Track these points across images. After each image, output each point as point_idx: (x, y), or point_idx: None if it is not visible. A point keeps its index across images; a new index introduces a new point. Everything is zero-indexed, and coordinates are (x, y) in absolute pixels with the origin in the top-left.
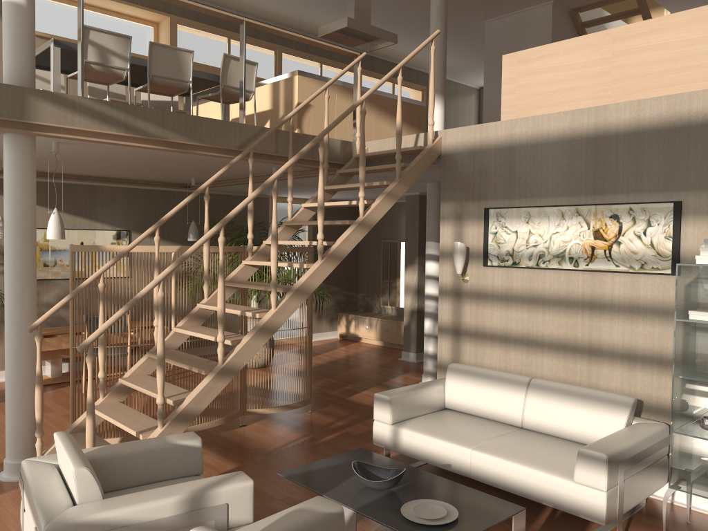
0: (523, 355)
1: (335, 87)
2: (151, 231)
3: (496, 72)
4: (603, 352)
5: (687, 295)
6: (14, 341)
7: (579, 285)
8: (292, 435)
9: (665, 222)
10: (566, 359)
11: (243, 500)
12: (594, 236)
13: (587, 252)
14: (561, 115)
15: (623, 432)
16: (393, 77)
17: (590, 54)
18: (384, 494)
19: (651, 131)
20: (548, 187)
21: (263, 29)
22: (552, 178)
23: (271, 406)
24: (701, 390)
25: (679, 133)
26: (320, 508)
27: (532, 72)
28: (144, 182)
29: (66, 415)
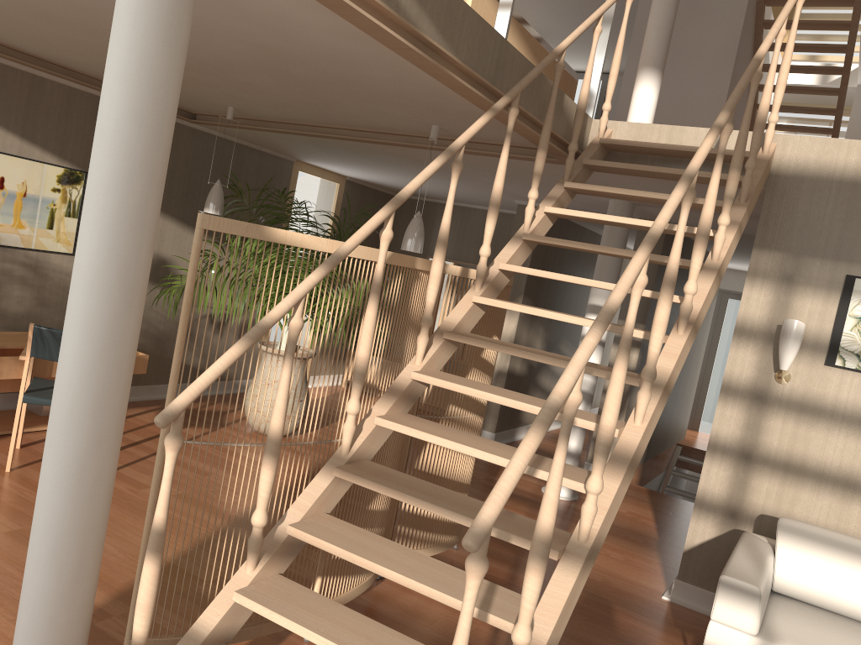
0: None
1: None
2: (385, 217)
3: None
4: None
5: None
6: (85, 434)
7: None
8: None
9: None
10: None
11: None
12: None
13: None
14: None
15: None
16: None
17: None
18: None
19: None
20: None
21: None
22: None
23: (426, 546)
24: None
25: None
26: None
27: None
28: None
29: (16, 535)
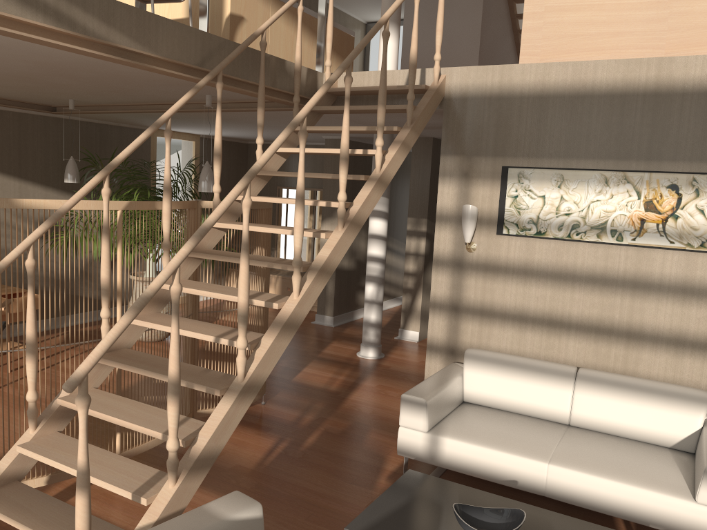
0: (542, 337)
1: None
2: (99, 180)
3: (419, 7)
4: (645, 336)
5: None
6: None
7: (620, 262)
8: (265, 441)
9: None
10: (598, 342)
11: None
12: (645, 207)
13: (635, 224)
14: (612, 64)
15: None
16: None
17: None
18: None
19: None
20: (589, 147)
21: None
22: (594, 137)
23: None
24: None
25: None
26: None
27: (564, 9)
28: None
29: None
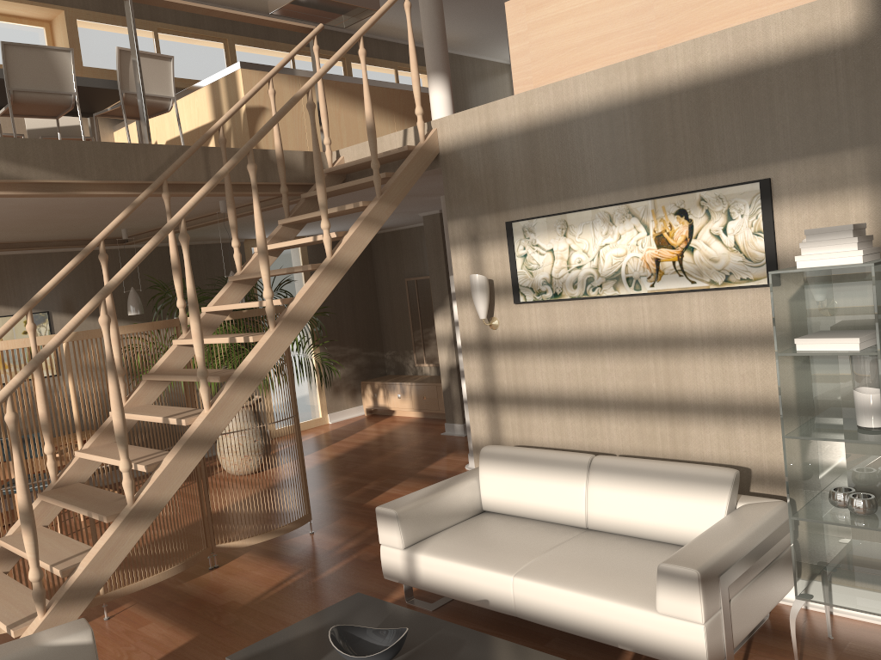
0: (582, 422)
1: (299, 80)
2: (19, 317)
3: None
4: (688, 406)
5: (791, 315)
6: None
7: (645, 316)
8: (282, 574)
9: (751, 211)
10: (641, 421)
11: None
12: (656, 243)
13: (650, 267)
14: (592, 77)
15: (723, 525)
16: (394, 61)
17: None
18: None
19: (717, 83)
20: (587, 181)
21: (161, 4)
22: (590, 168)
23: (251, 535)
24: (827, 448)
25: (755, 80)
26: None
27: (547, 22)
28: (59, 242)
29: None
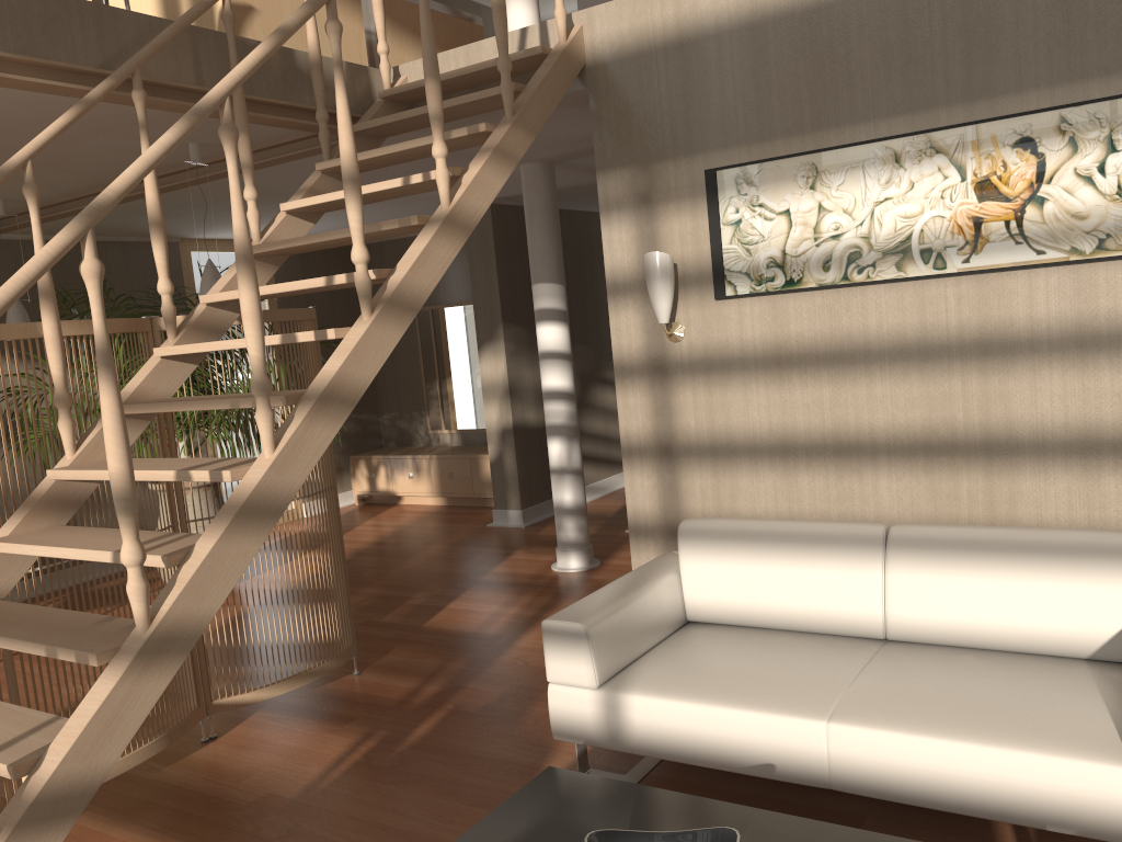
0: (829, 480)
1: None
2: None
3: None
4: (1020, 445)
5: None
6: None
7: (949, 309)
8: (337, 743)
9: None
10: (933, 472)
11: None
12: (978, 193)
13: (964, 231)
14: None
15: None
16: None
17: None
18: None
19: None
20: (855, 100)
21: None
22: (862, 78)
23: (271, 682)
24: None
25: None
26: None
27: None
28: None
29: None
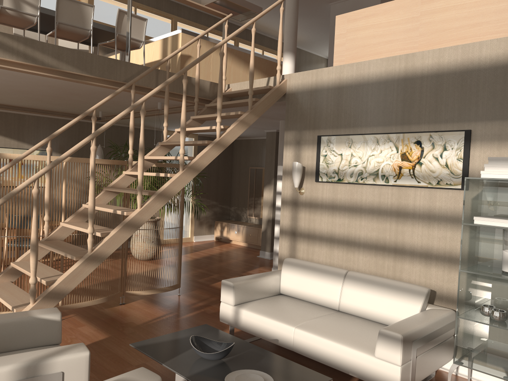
0: (343, 253)
1: (211, 44)
2: (44, 142)
3: None
4: (405, 251)
5: (473, 204)
6: None
7: (388, 198)
8: (160, 313)
9: (457, 147)
10: (377, 256)
11: (78, 369)
12: (401, 158)
13: (395, 170)
14: (379, 61)
15: (417, 316)
16: (262, 45)
17: (403, 14)
18: (215, 364)
19: (449, 74)
20: (367, 118)
21: None
22: (370, 111)
23: (146, 289)
24: (482, 283)
25: (471, 75)
26: (139, 379)
27: (358, 29)
28: (63, 113)
29: None
